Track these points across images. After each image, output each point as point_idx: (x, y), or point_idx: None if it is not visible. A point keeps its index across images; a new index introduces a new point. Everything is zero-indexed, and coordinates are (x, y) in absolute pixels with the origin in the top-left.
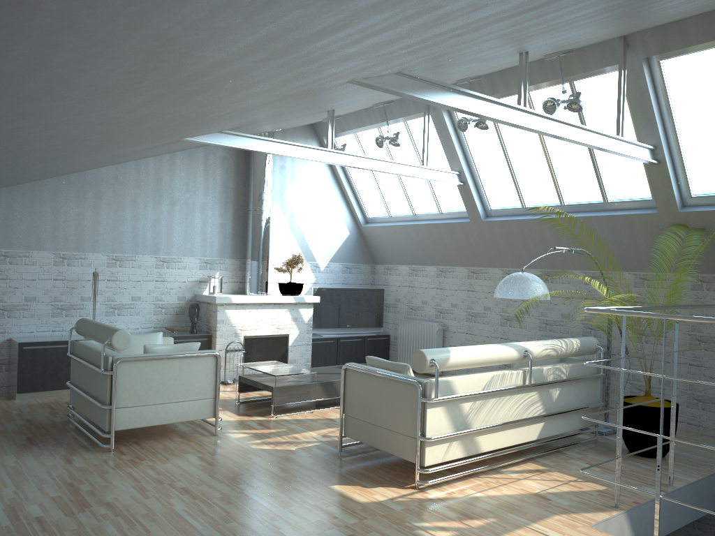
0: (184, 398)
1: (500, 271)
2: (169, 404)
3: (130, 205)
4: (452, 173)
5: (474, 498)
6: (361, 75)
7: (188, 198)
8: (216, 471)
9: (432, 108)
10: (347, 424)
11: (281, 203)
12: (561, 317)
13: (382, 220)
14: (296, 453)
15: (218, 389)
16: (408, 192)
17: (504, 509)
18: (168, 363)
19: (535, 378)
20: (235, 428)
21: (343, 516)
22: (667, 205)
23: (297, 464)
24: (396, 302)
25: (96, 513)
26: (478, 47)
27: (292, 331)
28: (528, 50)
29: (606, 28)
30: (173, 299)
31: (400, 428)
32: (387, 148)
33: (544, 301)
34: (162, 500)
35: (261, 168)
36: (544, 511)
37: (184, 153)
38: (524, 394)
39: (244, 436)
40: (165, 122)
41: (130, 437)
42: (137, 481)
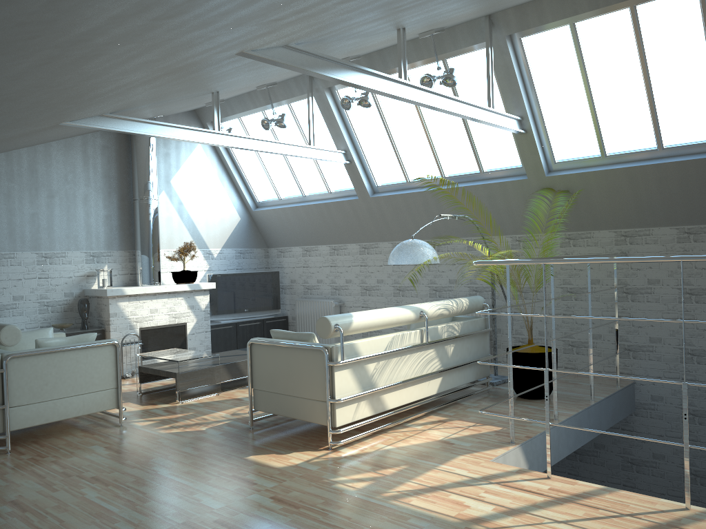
0: (84, 391)
1: (390, 244)
2: (68, 398)
3: (3, 200)
4: (338, 152)
5: (385, 451)
6: (250, 46)
7: (68, 190)
8: (126, 458)
9: (315, 89)
10: (256, 398)
11: (168, 191)
12: (449, 283)
13: (272, 204)
14: (207, 433)
15: (120, 378)
16: (296, 174)
17: (413, 456)
18: (64, 356)
19: (432, 336)
20: (140, 417)
21: (262, 481)
22: (535, 171)
23: (210, 442)
24: (291, 283)
25: (0, 512)
26: (362, 18)
27: (189, 319)
28: (405, 26)
29: (474, 4)
30: (60, 296)
31: (310, 394)
32: (273, 131)
33: (433, 269)
34: (72, 491)
35: (145, 156)
36: (449, 454)
37: (60, 142)
38: (422, 352)
39: (150, 423)
40: (47, 97)
41: (27, 437)
42: (42, 477)
